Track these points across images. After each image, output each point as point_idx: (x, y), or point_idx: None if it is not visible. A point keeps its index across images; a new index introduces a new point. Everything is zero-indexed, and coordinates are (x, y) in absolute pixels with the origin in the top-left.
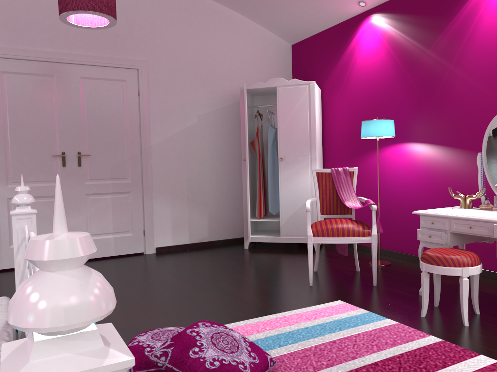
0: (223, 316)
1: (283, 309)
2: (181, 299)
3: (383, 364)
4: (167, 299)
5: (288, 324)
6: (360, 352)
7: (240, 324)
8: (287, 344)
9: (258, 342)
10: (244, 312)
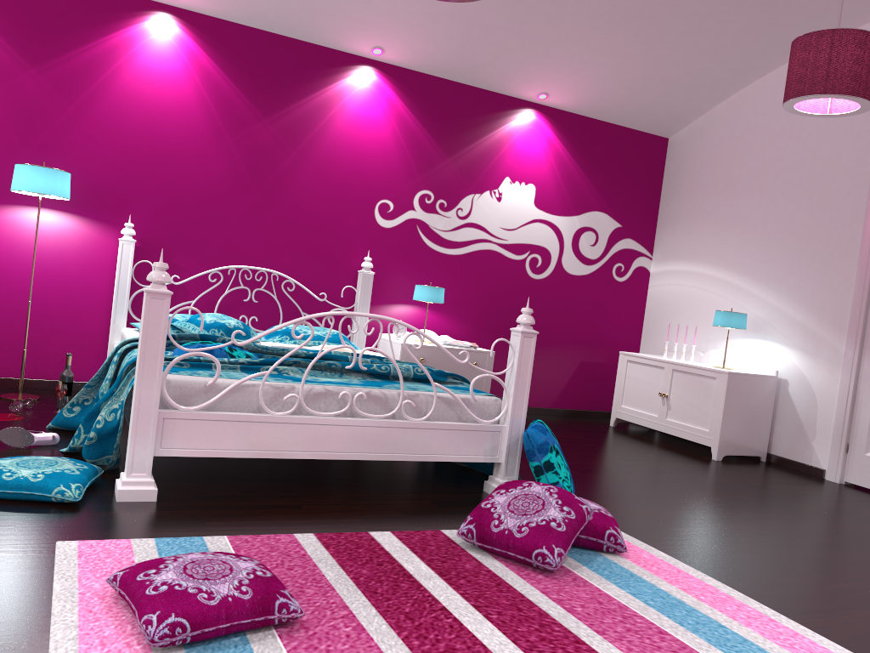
0: (752, 582)
1: (825, 632)
2: (817, 565)
3: (579, 647)
4: (806, 556)
5: (730, 615)
6: (622, 642)
7: (708, 582)
8: (641, 599)
9: (640, 582)
10: (784, 598)
